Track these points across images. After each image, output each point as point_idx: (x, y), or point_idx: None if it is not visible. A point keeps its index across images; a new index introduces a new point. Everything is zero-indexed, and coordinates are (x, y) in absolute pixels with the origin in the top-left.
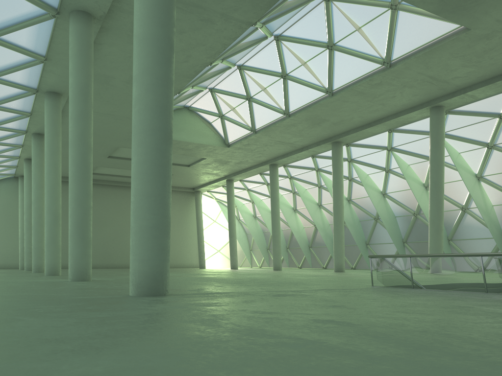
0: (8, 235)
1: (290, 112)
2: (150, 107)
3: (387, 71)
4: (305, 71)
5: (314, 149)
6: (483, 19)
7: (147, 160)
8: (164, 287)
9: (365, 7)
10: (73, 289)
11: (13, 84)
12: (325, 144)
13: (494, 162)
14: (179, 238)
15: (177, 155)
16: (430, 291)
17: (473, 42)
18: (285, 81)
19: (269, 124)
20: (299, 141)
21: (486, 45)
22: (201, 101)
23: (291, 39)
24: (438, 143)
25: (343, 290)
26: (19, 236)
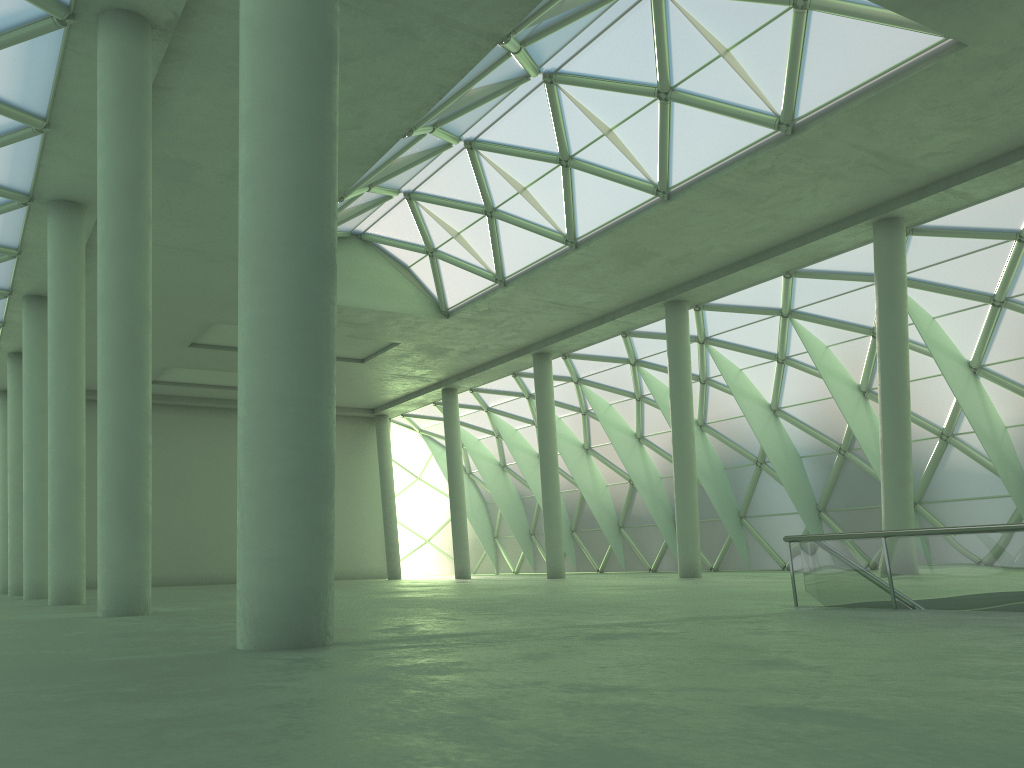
0: None
1: (579, 239)
2: (283, 189)
3: (787, 143)
4: (610, 149)
5: (628, 318)
6: (994, 21)
7: (277, 317)
8: (323, 626)
9: (740, 5)
10: (103, 637)
11: None
12: (651, 307)
13: (1007, 336)
14: (344, 515)
15: (338, 339)
16: (944, 614)
17: (970, 75)
18: (567, 171)
19: (535, 266)
20: (596, 302)
21: (996, 81)
22: (388, 220)
23: (580, 81)
24: (893, 295)
25: (740, 618)
26: None
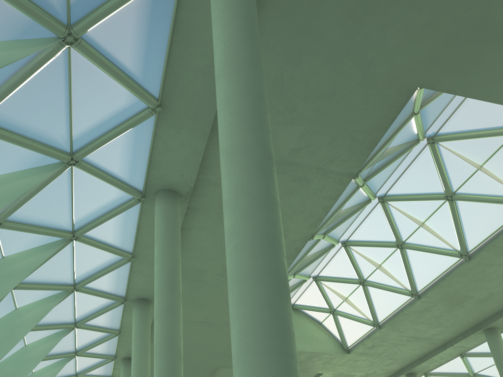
0: None
1: (419, 292)
2: (251, 240)
3: None
4: (425, 234)
5: (461, 343)
6: None
7: (255, 327)
8: None
9: (481, 140)
10: None
11: (100, 293)
12: (475, 334)
13: None
14: None
15: None
16: None
17: None
18: (403, 250)
19: (395, 313)
20: (438, 334)
21: None
22: (306, 294)
23: (399, 197)
24: None
25: None
26: None
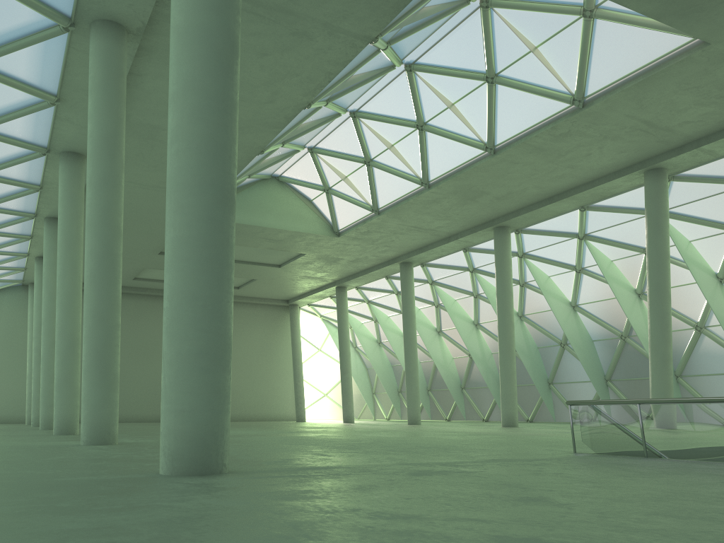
0: (11, 373)
1: (431, 181)
2: (197, 146)
3: (579, 114)
4: (453, 118)
5: (467, 238)
6: None
7: (191, 237)
8: (220, 459)
9: (544, 15)
10: (74, 461)
11: (11, 140)
12: (483, 231)
13: None
14: (267, 375)
15: (262, 250)
16: (680, 462)
17: (713, 65)
18: (422, 133)
19: (399, 200)
20: (444, 227)
21: None
22: (297, 167)
23: (431, 69)
24: (658, 224)
25: (529, 461)
26: (27, 374)
